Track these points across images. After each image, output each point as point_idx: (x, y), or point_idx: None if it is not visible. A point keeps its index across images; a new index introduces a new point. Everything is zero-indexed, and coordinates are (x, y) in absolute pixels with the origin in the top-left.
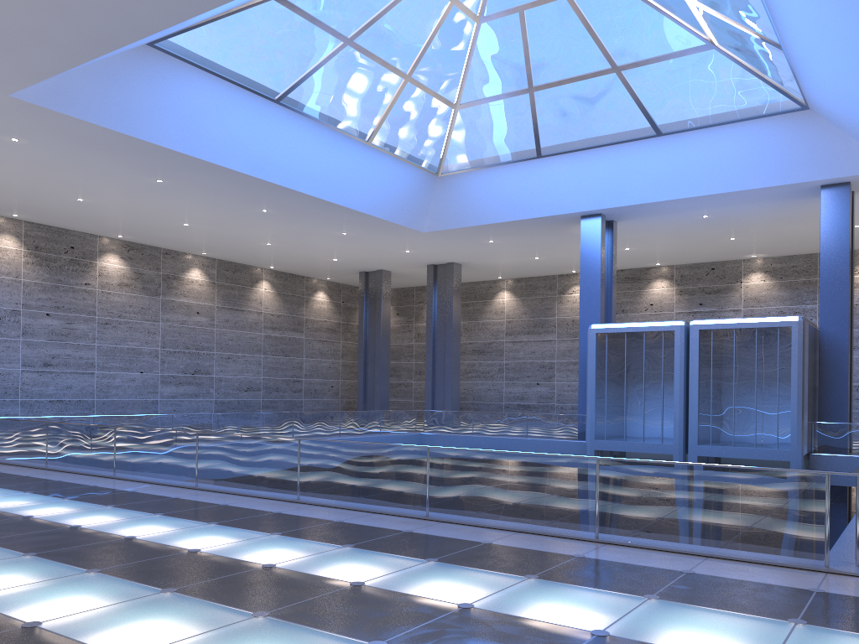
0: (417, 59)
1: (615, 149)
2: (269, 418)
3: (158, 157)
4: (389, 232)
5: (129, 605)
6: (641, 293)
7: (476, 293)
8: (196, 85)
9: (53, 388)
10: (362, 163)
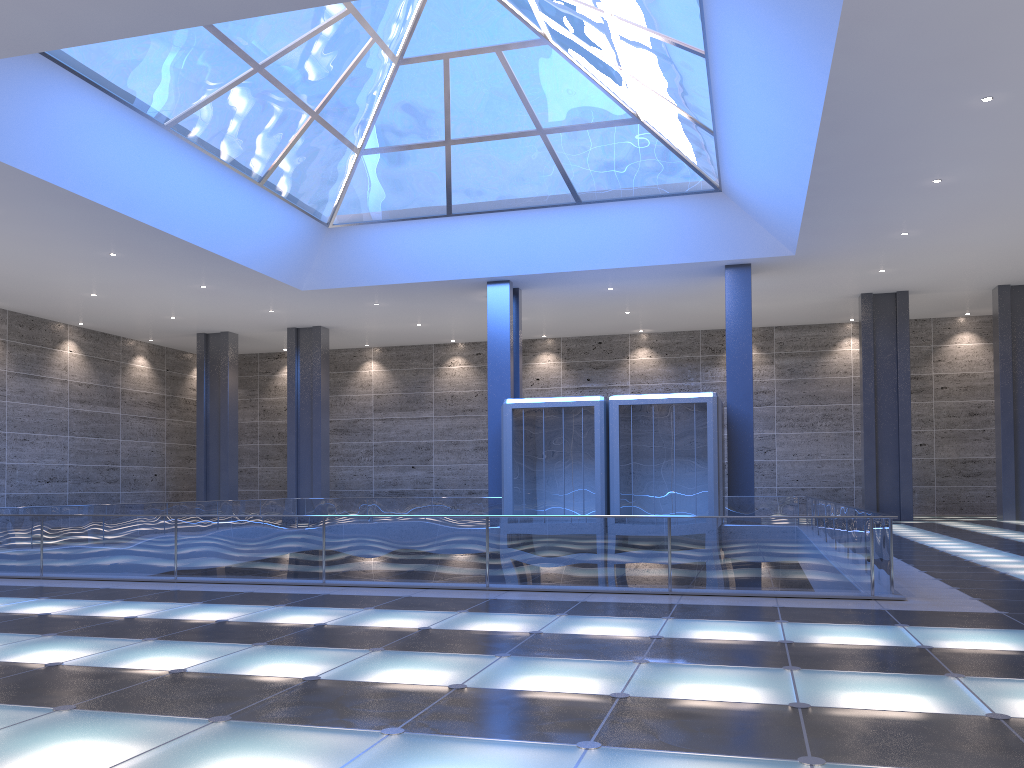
0: (328, 96)
1: (532, 214)
2: (141, 510)
3: (3, 180)
4: (260, 288)
5: (366, 660)
6: (526, 366)
7: (337, 363)
8: (76, 99)
9: None
10: (250, 206)
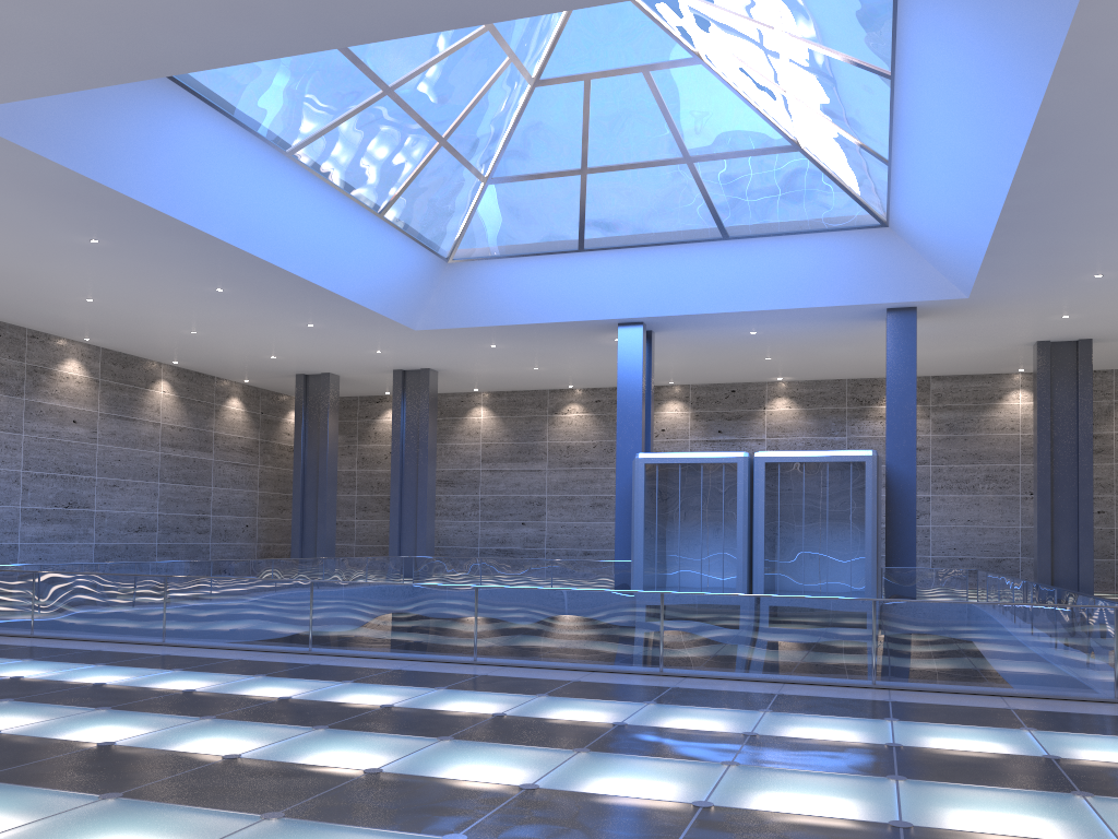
0: (458, 121)
1: (673, 250)
2: (246, 567)
3: (116, 211)
4: (371, 327)
5: (578, 764)
6: None
7: (442, 408)
8: (198, 124)
9: None
10: (368, 239)
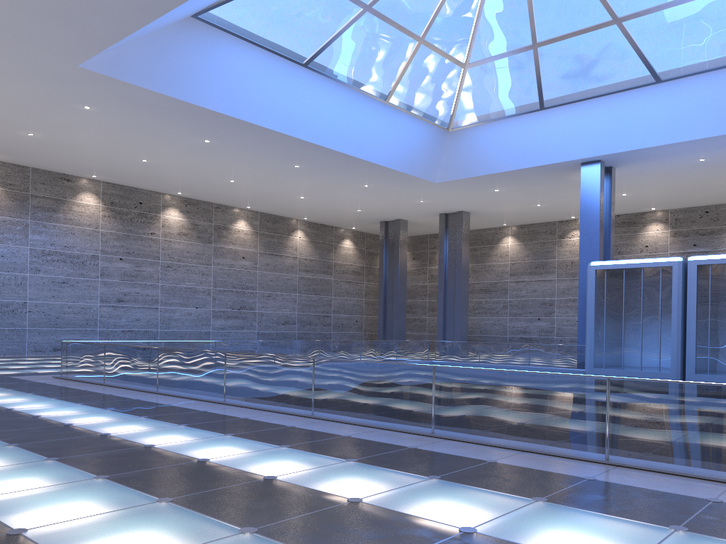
0: (429, 23)
1: (615, 98)
2: (299, 346)
3: (204, 118)
4: (405, 184)
5: (120, 514)
6: (636, 235)
7: (483, 239)
8: (235, 52)
9: (125, 320)
10: (381, 120)
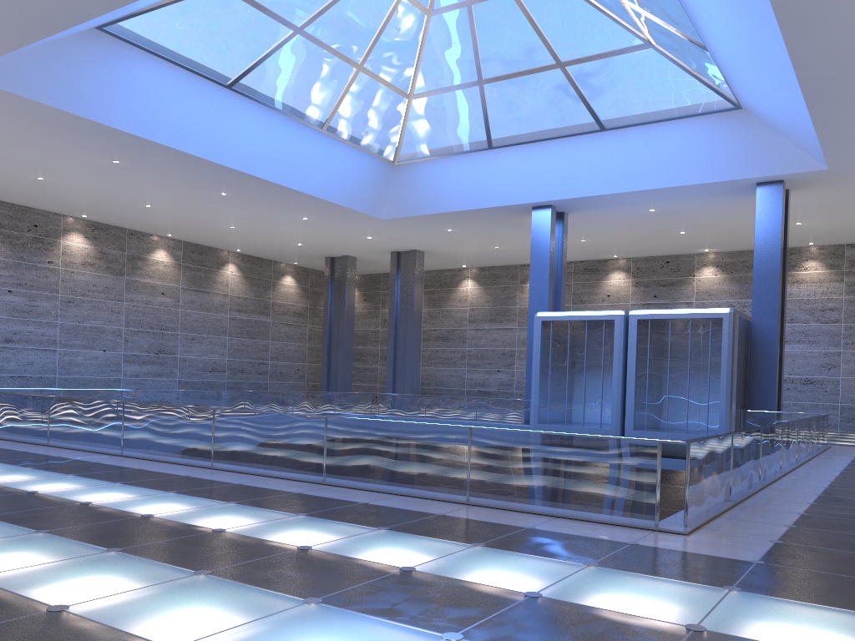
0: (368, 50)
1: (562, 143)
2: (220, 396)
3: (111, 138)
4: (349, 218)
5: None
6: (599, 284)
7: (441, 281)
8: (147, 69)
9: (14, 364)
10: (317, 149)
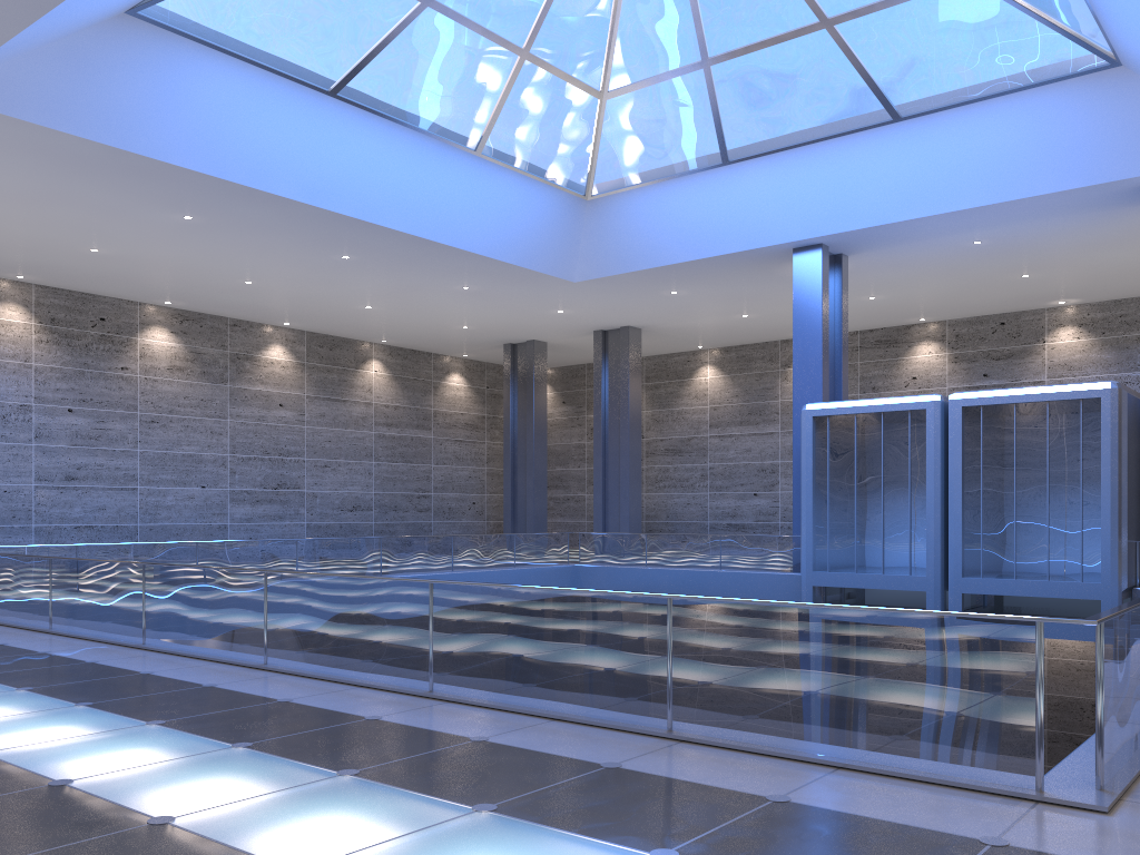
0: (535, 26)
1: (833, 146)
2: (345, 546)
3: (172, 181)
4: (527, 284)
5: None
6: (899, 362)
7: (668, 370)
8: (209, 72)
9: (79, 510)
10: (472, 182)
